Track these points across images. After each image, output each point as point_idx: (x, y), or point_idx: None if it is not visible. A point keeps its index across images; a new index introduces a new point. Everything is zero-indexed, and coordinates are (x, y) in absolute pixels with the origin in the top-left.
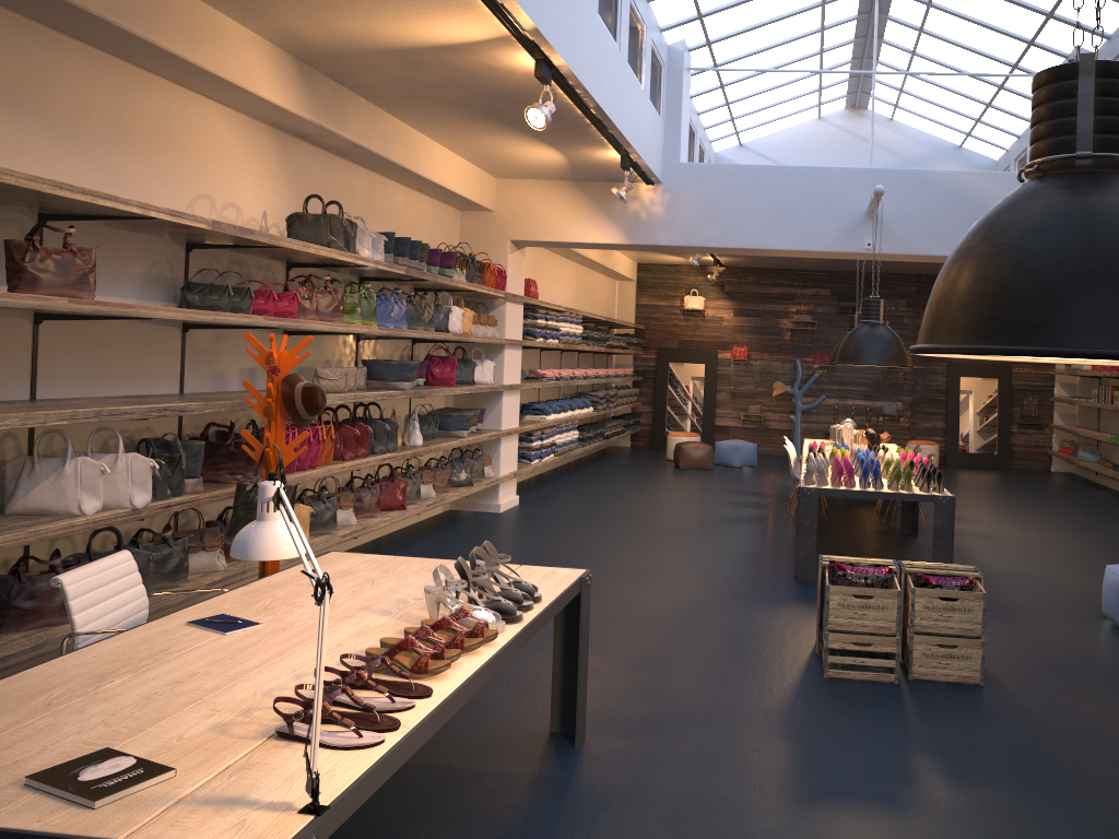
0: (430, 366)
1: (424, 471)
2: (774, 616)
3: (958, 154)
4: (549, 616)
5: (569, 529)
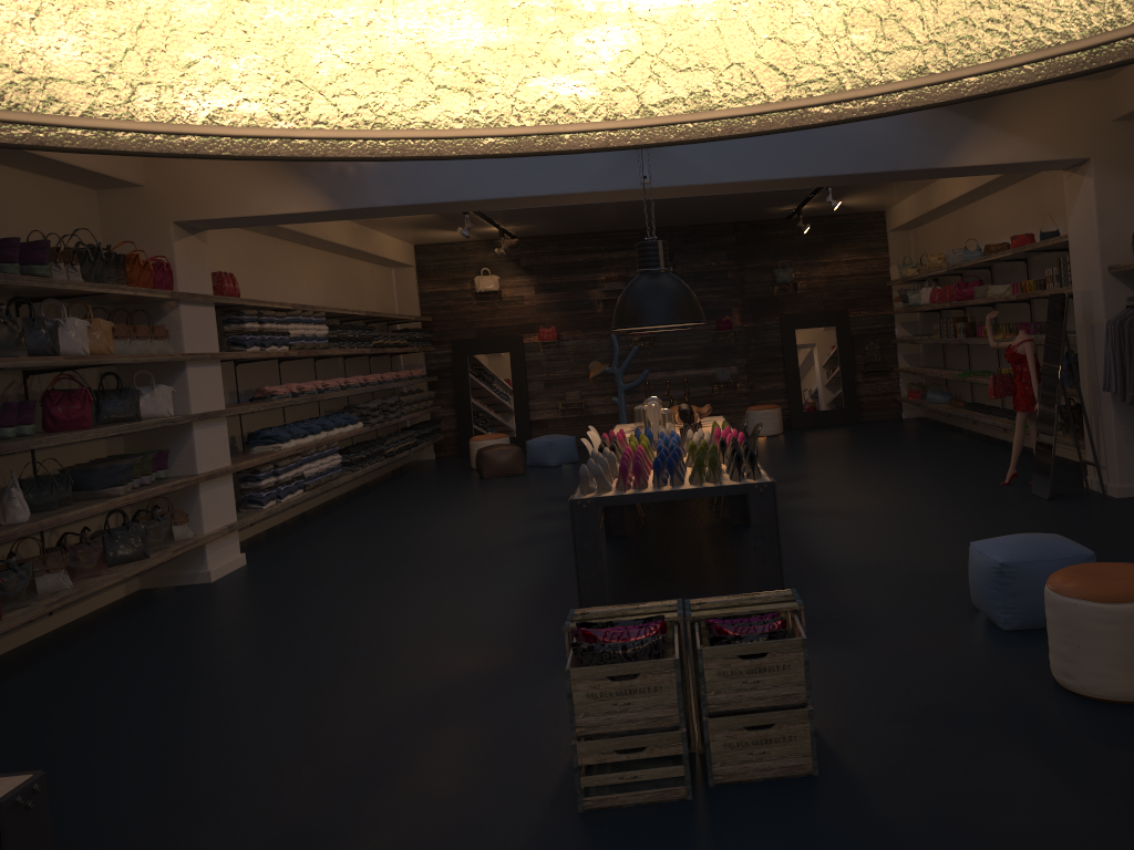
0: (46, 405)
1: (50, 554)
2: (534, 696)
3: None
4: None
5: (297, 592)
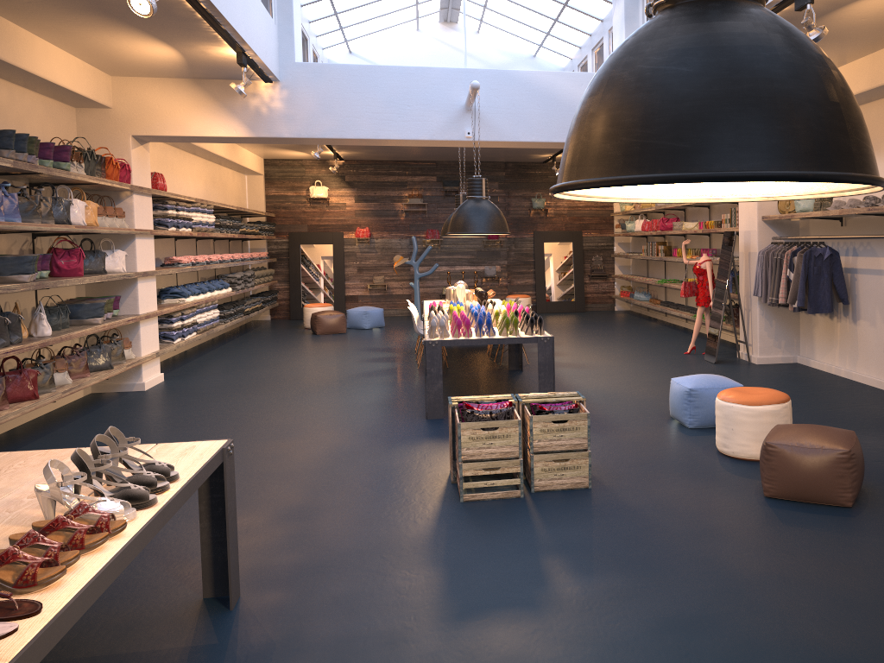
0: (54, 258)
1: (57, 360)
2: (412, 453)
3: (533, 62)
4: (188, 493)
5: (216, 398)
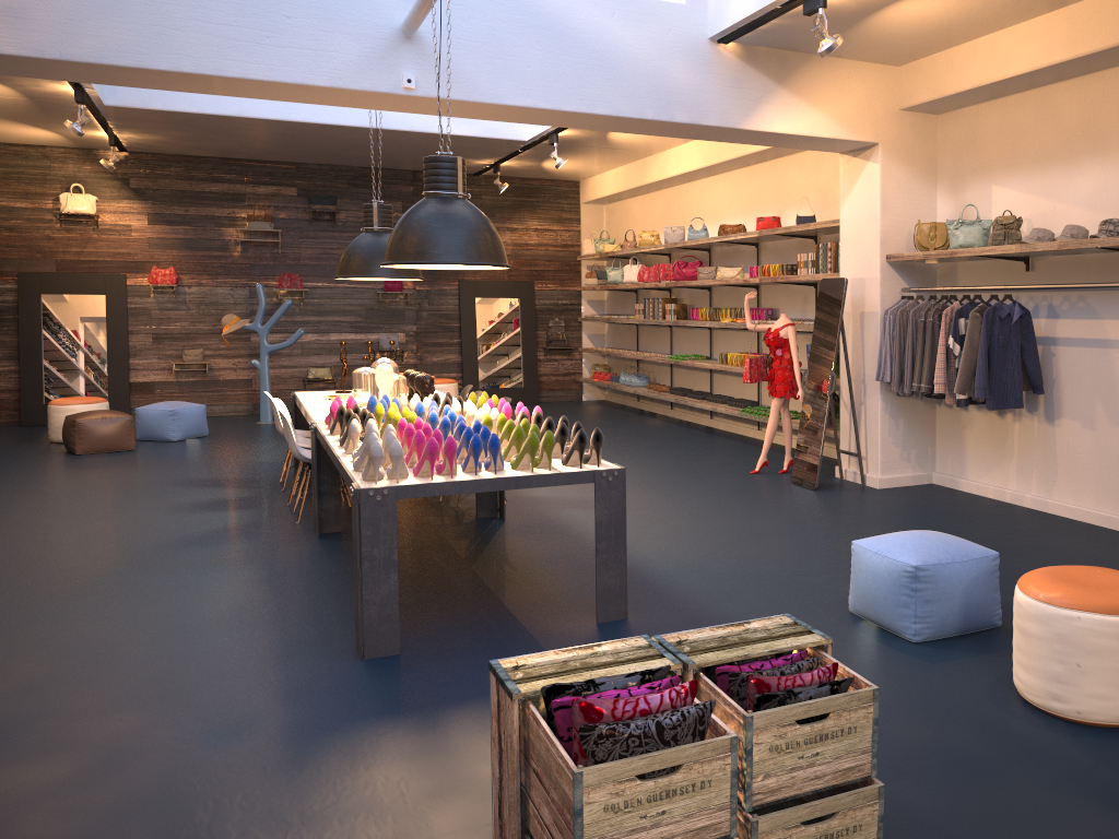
0: None
1: None
2: (364, 786)
3: None
4: None
5: None
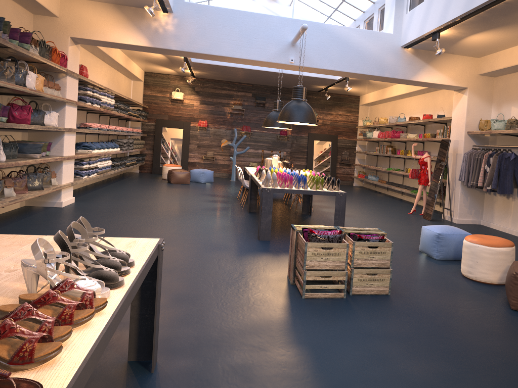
0: (11, 110)
1: (7, 179)
2: (256, 262)
3: None
4: (142, 278)
5: (112, 216)
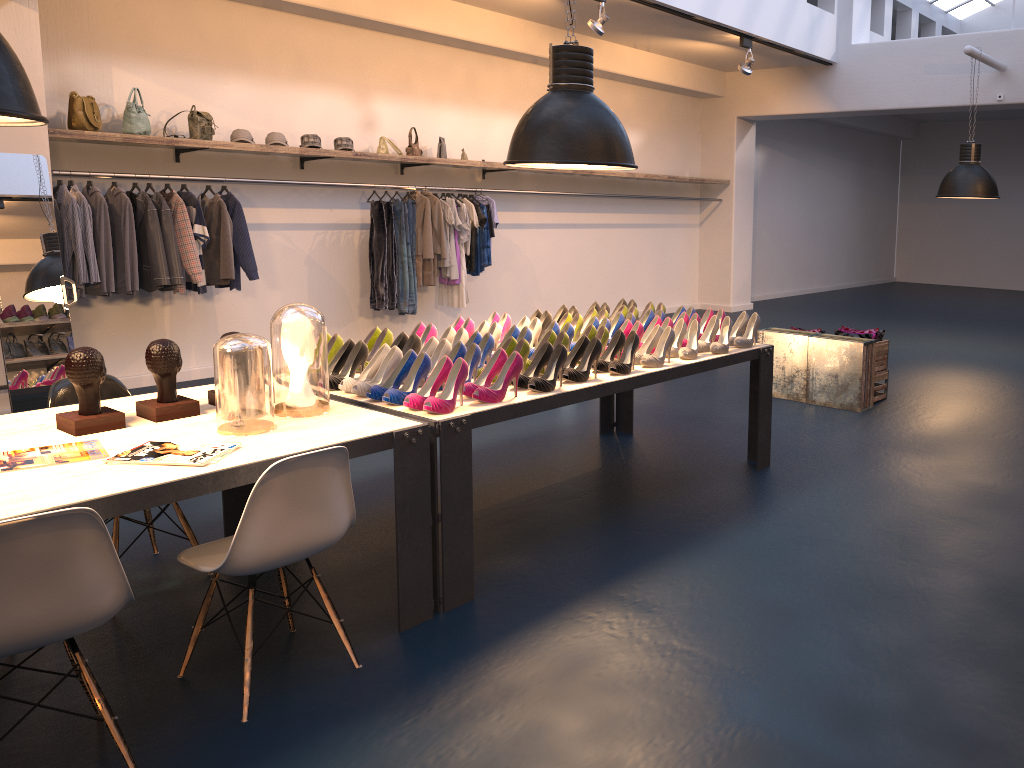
0: None
1: None
2: (864, 432)
3: None
4: None
5: None
